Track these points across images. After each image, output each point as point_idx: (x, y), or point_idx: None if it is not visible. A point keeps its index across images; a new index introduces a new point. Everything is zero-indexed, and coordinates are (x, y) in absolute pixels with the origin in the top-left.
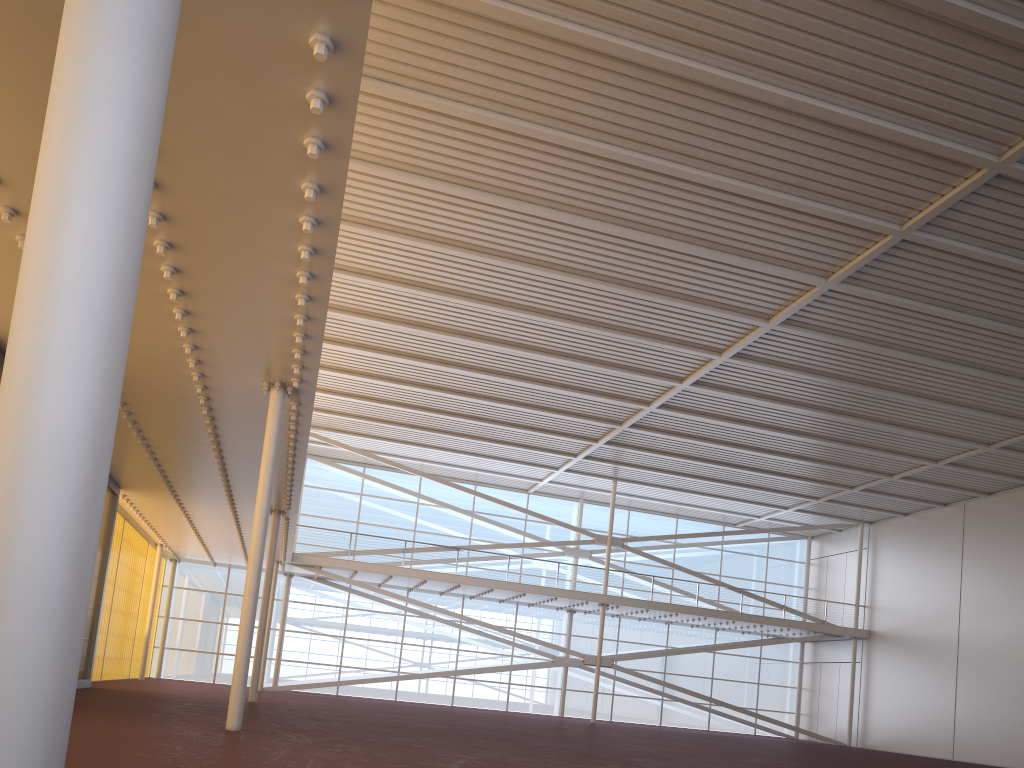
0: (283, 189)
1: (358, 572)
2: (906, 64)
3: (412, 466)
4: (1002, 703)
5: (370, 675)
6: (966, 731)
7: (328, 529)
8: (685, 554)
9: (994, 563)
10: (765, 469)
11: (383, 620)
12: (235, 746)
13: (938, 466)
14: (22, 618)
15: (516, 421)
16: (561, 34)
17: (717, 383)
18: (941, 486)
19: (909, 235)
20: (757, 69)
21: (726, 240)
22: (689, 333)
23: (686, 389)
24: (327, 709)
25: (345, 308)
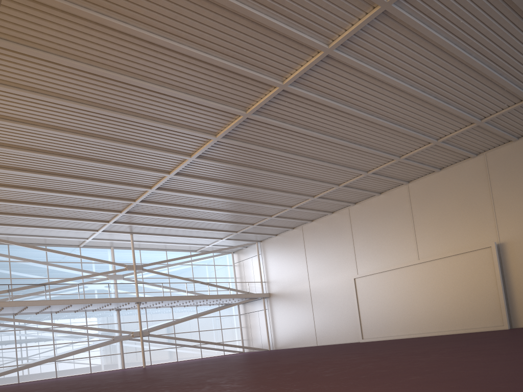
0: None
1: None
2: None
3: (1, 239)
4: (334, 315)
5: None
6: (321, 331)
7: None
8: (174, 269)
9: (319, 252)
10: (212, 219)
11: (0, 336)
12: None
13: (292, 209)
14: None
15: (71, 204)
16: None
17: (188, 173)
18: (292, 219)
19: (286, 87)
20: None
21: (195, 88)
22: (173, 144)
23: (171, 177)
24: None
25: None
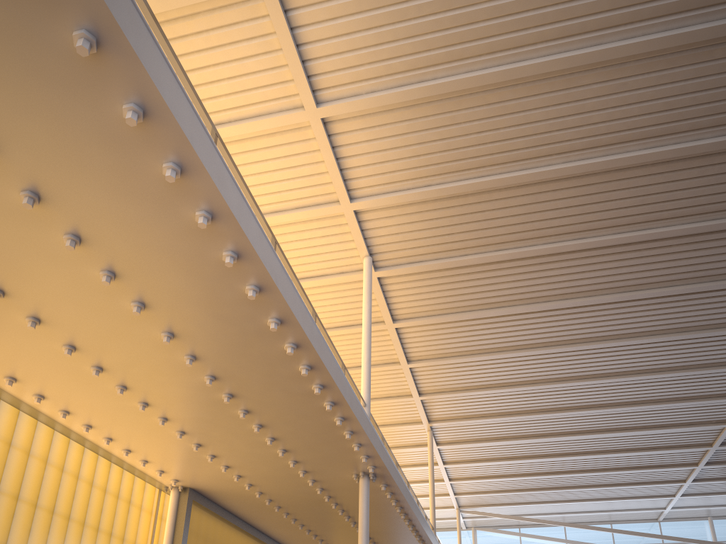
0: (260, 330)
1: None
2: None
3: (554, 519)
4: None
5: None
6: None
7: None
8: None
9: None
10: None
11: None
12: None
13: None
14: None
15: (619, 465)
16: (509, 182)
17: None
18: None
19: None
20: (675, 135)
21: (723, 269)
22: None
23: None
24: None
25: (455, 417)
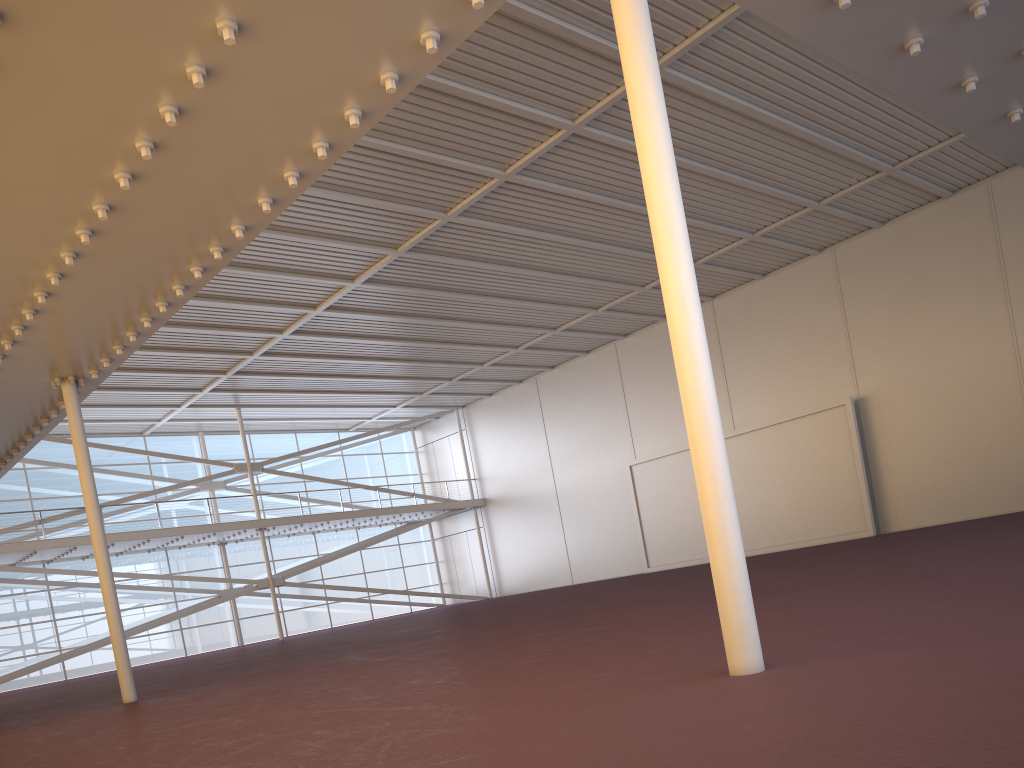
0: (212, 230)
1: None
2: (516, 58)
3: None
4: (599, 530)
5: (29, 662)
6: (578, 559)
7: None
8: (312, 466)
9: (569, 423)
10: (380, 375)
11: (25, 601)
12: (204, 696)
13: (518, 351)
14: (735, 509)
15: (142, 365)
16: None
17: (347, 306)
18: (519, 367)
19: (510, 178)
20: None
21: (368, 187)
22: (327, 266)
23: (318, 314)
24: (75, 691)
25: None
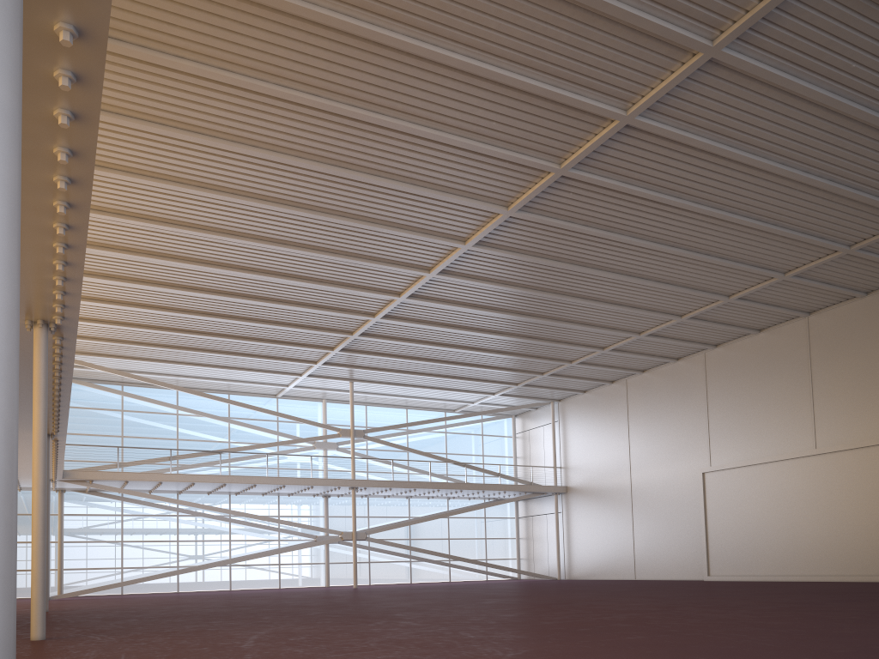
0: (36, 153)
1: (129, 482)
2: (551, 37)
3: (168, 381)
4: (666, 531)
5: (151, 573)
6: (643, 556)
7: (95, 445)
8: (416, 438)
9: (651, 425)
10: (474, 363)
11: (158, 522)
12: (47, 654)
13: (604, 352)
14: None
15: (260, 336)
16: (268, 1)
17: (429, 295)
18: (608, 367)
19: (566, 172)
20: (436, 37)
21: (425, 177)
22: (402, 255)
23: (404, 301)
24: (118, 608)
25: (89, 242)
